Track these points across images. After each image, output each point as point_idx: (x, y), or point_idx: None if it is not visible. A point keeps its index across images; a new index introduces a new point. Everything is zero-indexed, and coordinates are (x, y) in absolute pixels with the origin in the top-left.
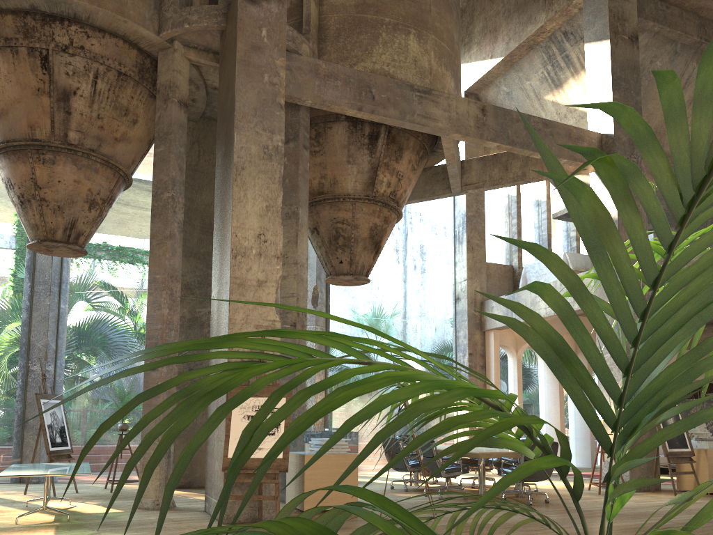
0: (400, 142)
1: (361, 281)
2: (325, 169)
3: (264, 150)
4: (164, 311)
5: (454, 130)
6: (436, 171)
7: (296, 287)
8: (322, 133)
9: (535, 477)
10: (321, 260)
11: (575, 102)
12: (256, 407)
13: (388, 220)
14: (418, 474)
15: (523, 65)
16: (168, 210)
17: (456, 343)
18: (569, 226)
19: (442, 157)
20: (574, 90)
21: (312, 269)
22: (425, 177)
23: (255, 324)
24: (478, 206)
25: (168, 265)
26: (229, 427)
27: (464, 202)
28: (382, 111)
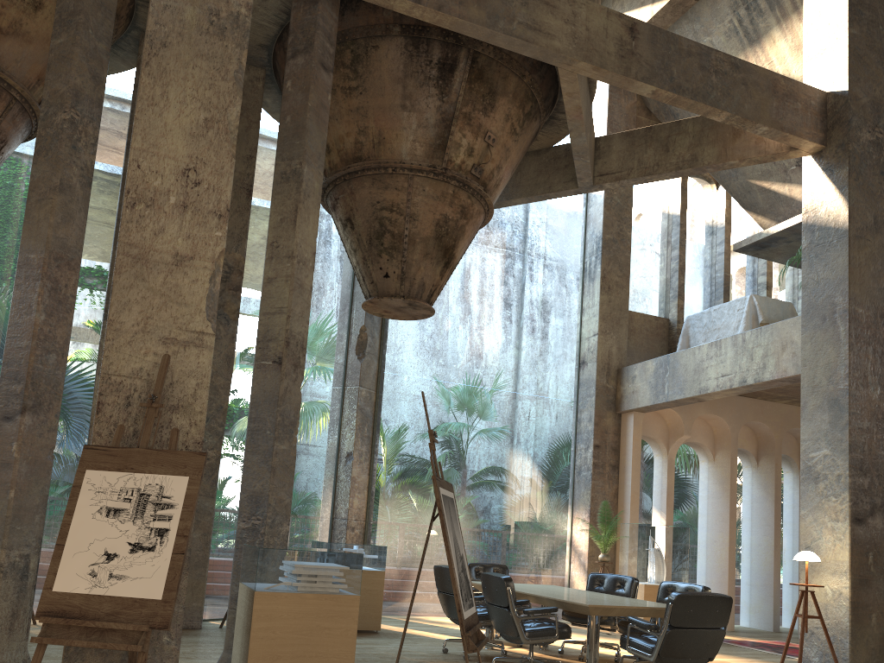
0: (492, 81)
1: (420, 311)
2: (366, 119)
3: (210, 17)
4: (36, 317)
5: (580, 56)
6: (557, 155)
7: (288, 297)
8: (362, 56)
9: (688, 658)
10: (357, 272)
11: (780, 67)
12: (128, 492)
13: (467, 213)
14: (492, 630)
15: (701, 12)
16: (60, 143)
17: (576, 430)
18: (756, 267)
19: (566, 129)
20: (779, 46)
21: (361, 302)
22: (539, 163)
23: (161, 335)
24: (622, 226)
25: (53, 237)
26: (67, 529)
27: (600, 219)
28: (457, 9)
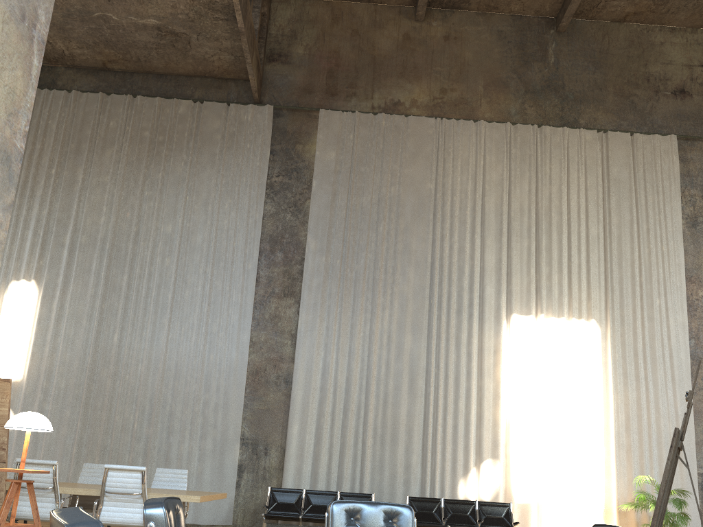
0: None
1: None
2: None
3: None
4: None
5: None
6: None
7: None
8: None
9: None
10: None
11: None
12: None
13: None
14: None
15: None
16: None
17: None
18: None
19: None
20: None
21: None
22: None
23: None
24: None
25: None
26: None
27: None
28: None
